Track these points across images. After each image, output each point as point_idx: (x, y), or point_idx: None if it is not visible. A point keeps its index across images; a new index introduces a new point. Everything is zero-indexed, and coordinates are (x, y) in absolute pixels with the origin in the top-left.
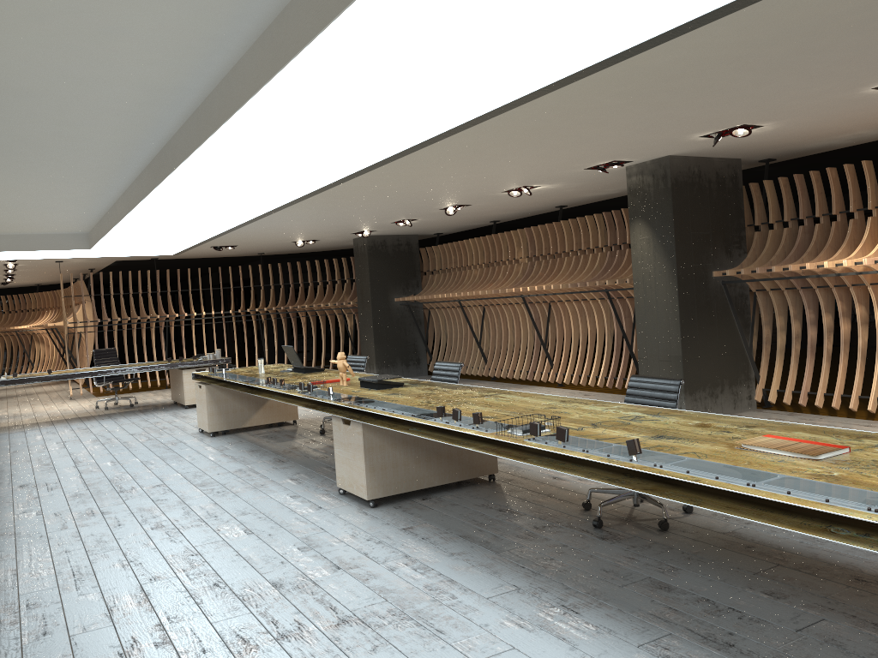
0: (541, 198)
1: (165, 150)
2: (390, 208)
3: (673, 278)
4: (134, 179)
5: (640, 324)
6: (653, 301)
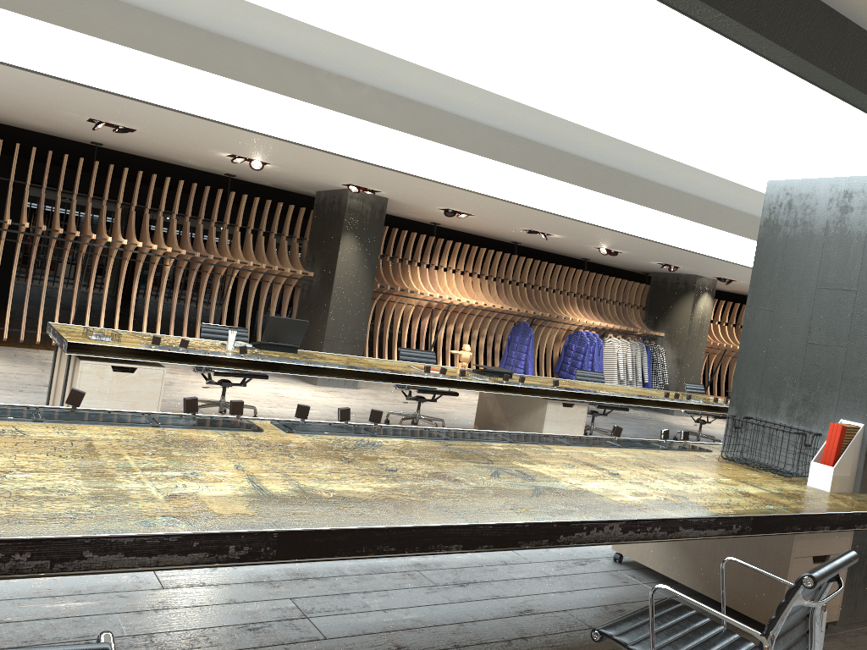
0: (172, 151)
1: (627, 178)
2: (114, 111)
3: (371, 285)
4: (489, 125)
5: (333, 313)
6: (350, 298)
